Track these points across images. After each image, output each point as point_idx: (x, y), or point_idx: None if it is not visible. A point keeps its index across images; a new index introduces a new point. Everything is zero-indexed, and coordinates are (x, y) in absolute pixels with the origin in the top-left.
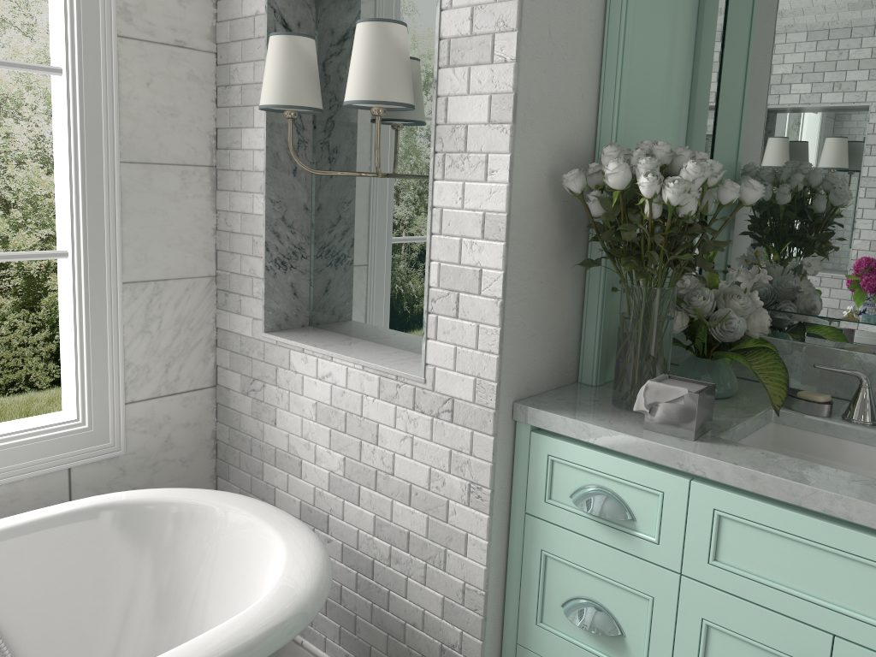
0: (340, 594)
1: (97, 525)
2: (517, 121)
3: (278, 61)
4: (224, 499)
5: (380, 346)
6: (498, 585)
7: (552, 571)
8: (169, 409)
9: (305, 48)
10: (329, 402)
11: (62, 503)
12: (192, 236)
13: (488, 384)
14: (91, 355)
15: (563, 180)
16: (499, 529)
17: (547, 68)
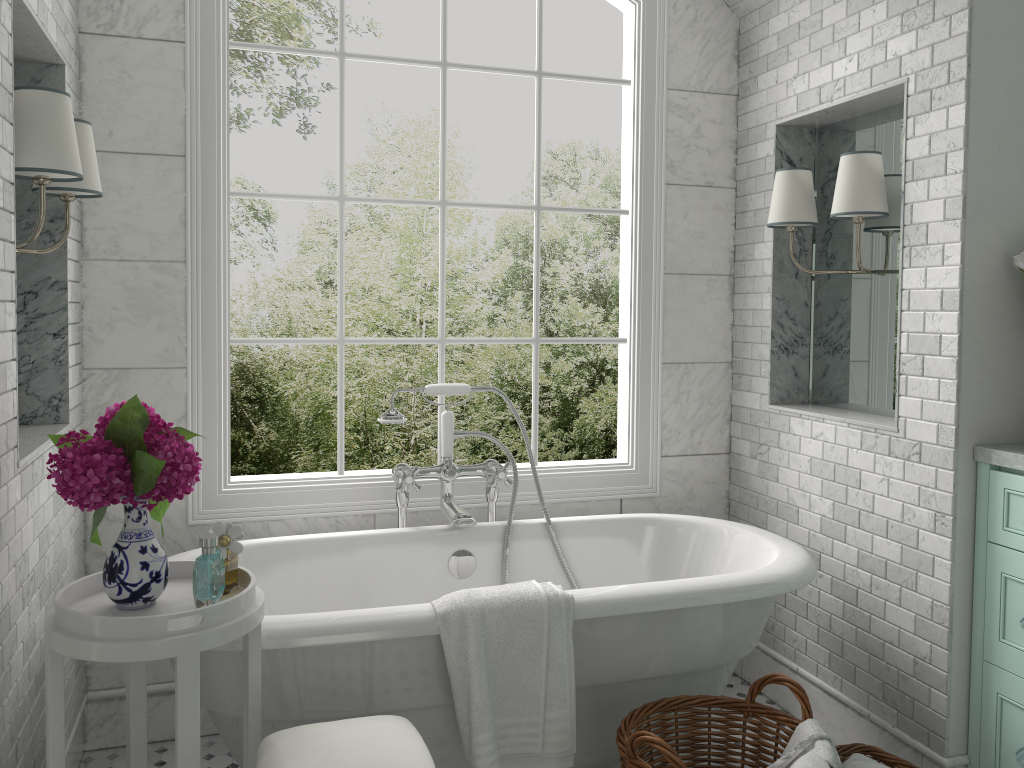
0: (829, 622)
1: (642, 532)
2: (967, 216)
3: (781, 189)
4: (734, 524)
5: (866, 414)
6: (964, 606)
7: (1011, 592)
8: (692, 466)
9: (803, 178)
10: (821, 457)
11: (618, 514)
12: (713, 330)
13: (947, 427)
14: (639, 415)
15: (1013, 260)
16: (962, 554)
17: (997, 173)
